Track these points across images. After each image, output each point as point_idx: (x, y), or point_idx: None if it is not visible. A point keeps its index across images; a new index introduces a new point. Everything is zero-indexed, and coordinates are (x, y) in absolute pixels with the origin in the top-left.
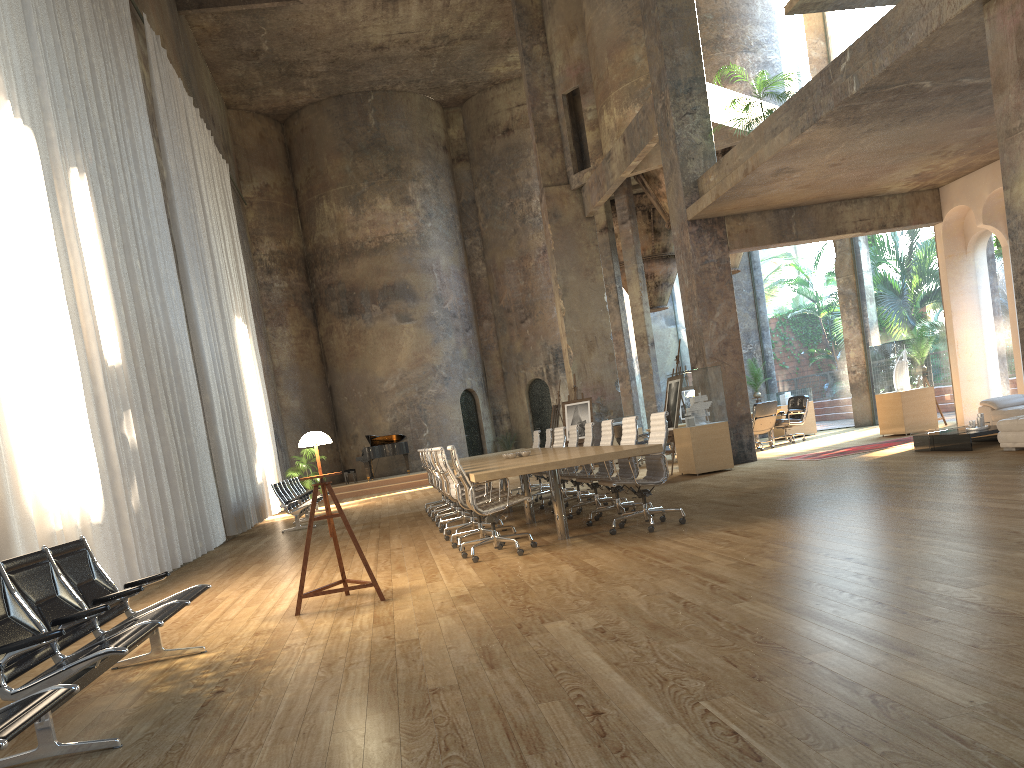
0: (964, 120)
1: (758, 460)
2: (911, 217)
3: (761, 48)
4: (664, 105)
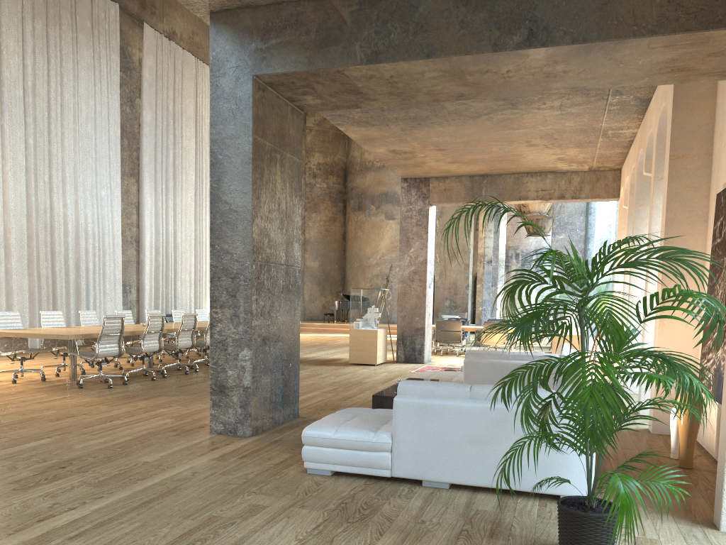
0: (488, 125)
1: (426, 363)
2: (590, 192)
3: None
4: None
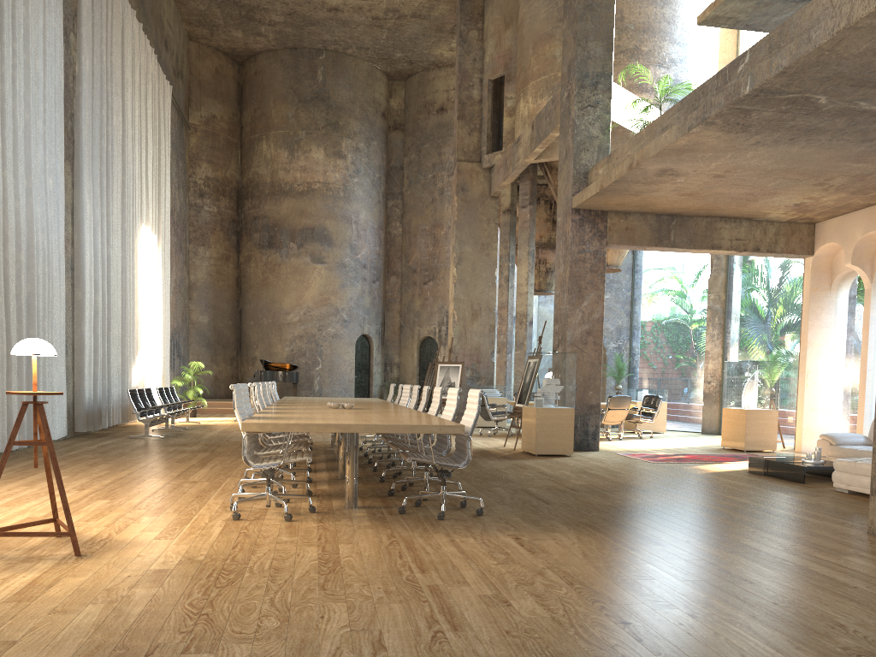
0: (852, 152)
1: (600, 450)
2: (785, 246)
3: (674, 66)
4: (569, 94)
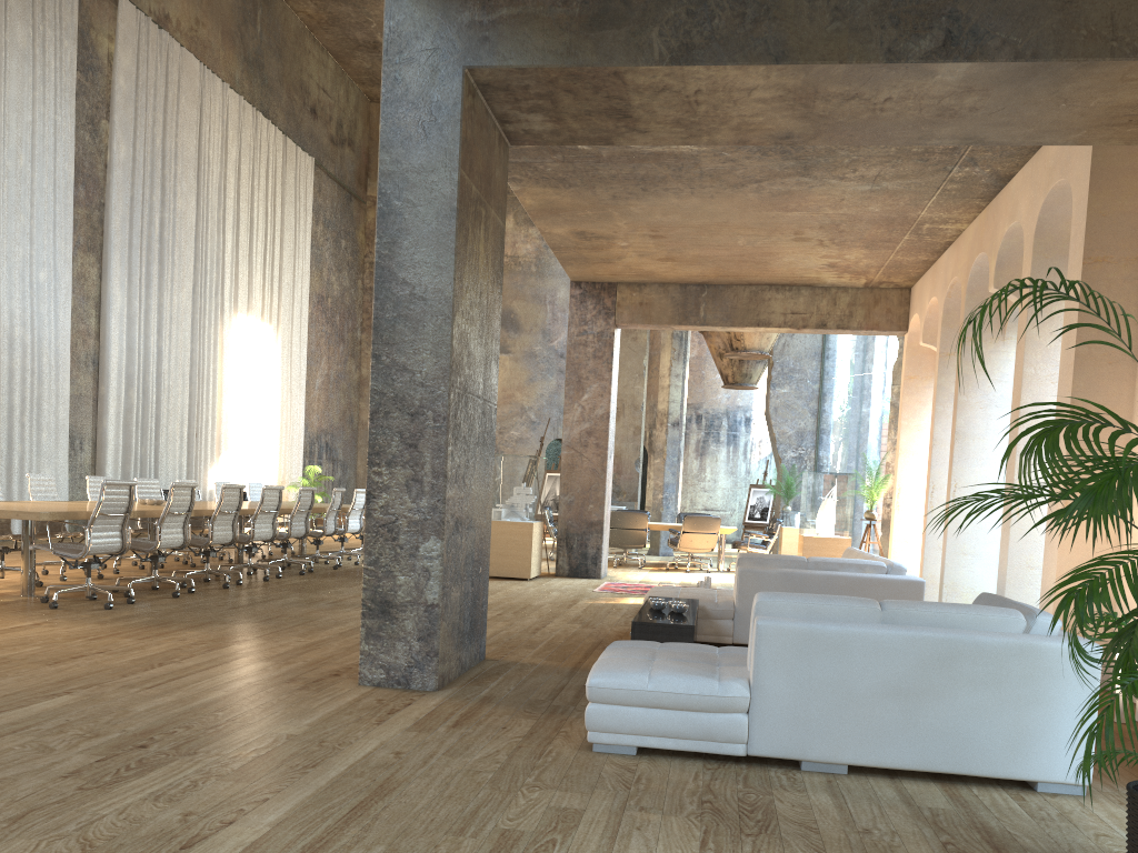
0: (752, 200)
1: (604, 579)
2: (864, 319)
3: None
4: None
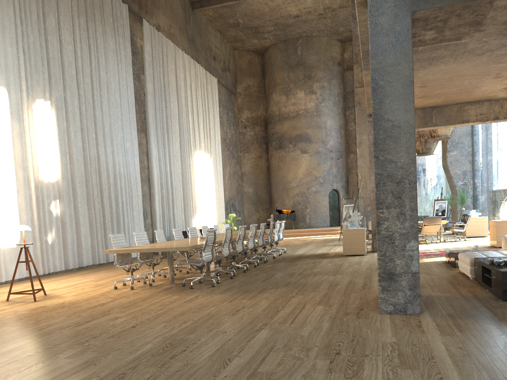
0: (483, 60)
1: None
2: None
3: None
4: None
